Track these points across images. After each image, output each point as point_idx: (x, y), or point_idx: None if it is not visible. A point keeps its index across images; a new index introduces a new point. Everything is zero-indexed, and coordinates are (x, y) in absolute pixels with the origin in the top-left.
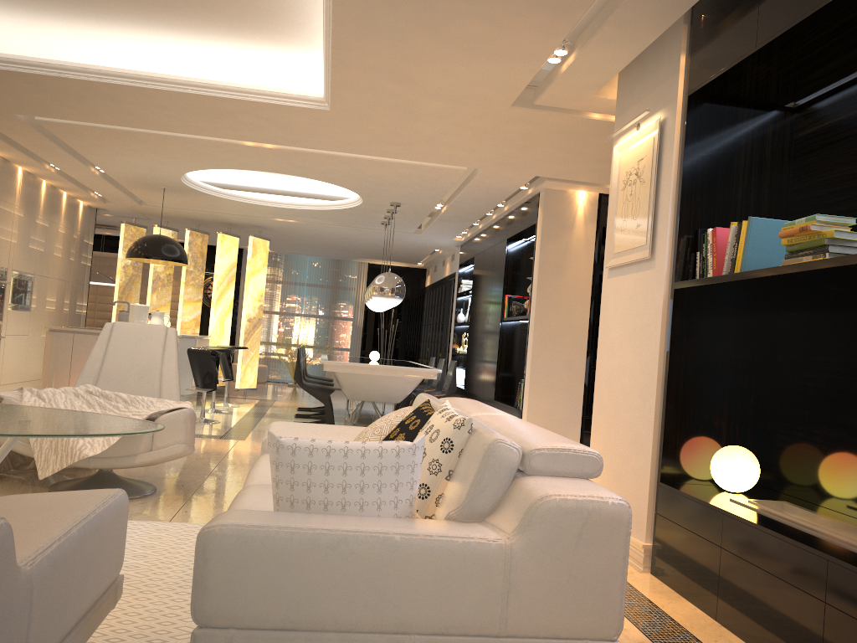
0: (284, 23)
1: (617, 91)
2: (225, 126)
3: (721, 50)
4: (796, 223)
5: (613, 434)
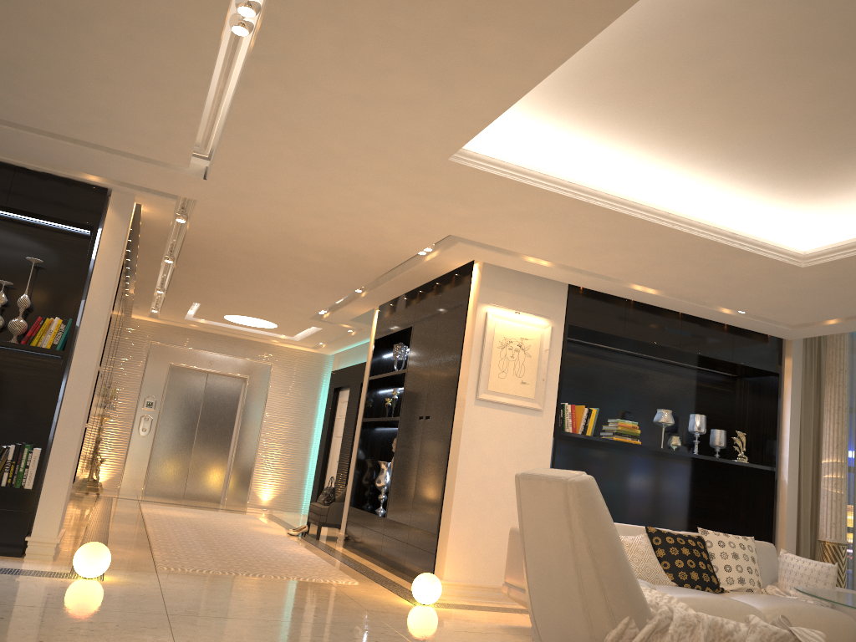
0: (562, 101)
1: (483, 265)
2: (365, 44)
3: (597, 318)
4: (625, 422)
5: (490, 521)
